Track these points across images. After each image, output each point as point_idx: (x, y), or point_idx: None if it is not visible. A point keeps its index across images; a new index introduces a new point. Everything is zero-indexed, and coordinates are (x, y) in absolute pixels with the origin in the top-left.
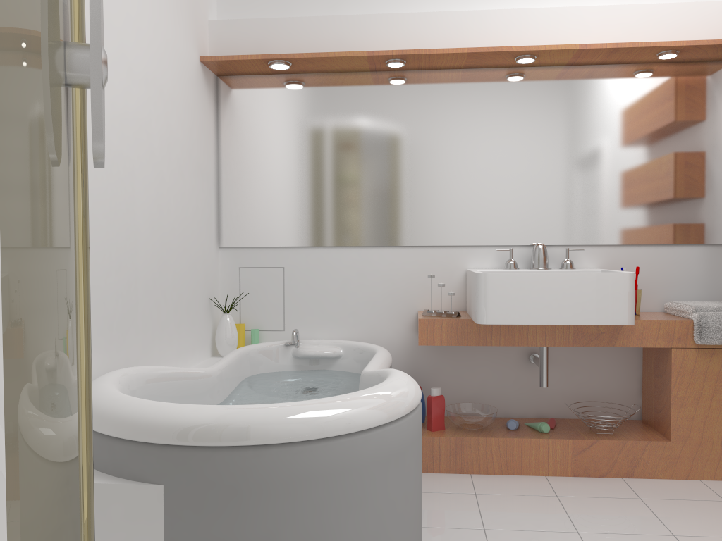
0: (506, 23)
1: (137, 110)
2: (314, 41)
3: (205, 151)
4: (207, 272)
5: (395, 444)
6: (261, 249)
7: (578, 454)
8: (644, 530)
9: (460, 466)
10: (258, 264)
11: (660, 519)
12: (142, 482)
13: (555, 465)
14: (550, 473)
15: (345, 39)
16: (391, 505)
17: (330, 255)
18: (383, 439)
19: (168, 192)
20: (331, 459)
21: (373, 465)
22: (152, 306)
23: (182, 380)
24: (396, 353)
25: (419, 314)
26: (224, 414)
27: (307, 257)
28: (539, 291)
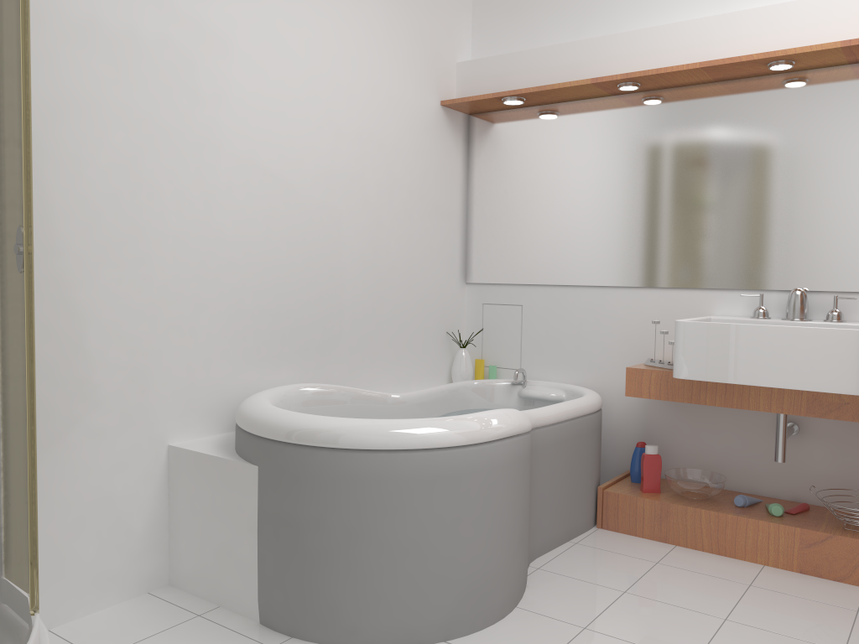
0: (760, 24)
1: (347, 165)
2: (550, 71)
3: (446, 190)
4: (445, 307)
5: (442, 468)
6: (502, 286)
7: (807, 547)
8: (812, 638)
9: (664, 535)
10: (499, 301)
11: (851, 634)
12: (248, 462)
13: (777, 555)
14: (770, 563)
15: (579, 66)
16: (436, 521)
17: (566, 294)
18: (426, 461)
19: (388, 234)
20: (370, 468)
21: (413, 481)
22: (361, 335)
23: (363, 400)
24: (630, 404)
25: (642, 363)
26: (296, 419)
27: (544, 296)
28: (742, 345)
